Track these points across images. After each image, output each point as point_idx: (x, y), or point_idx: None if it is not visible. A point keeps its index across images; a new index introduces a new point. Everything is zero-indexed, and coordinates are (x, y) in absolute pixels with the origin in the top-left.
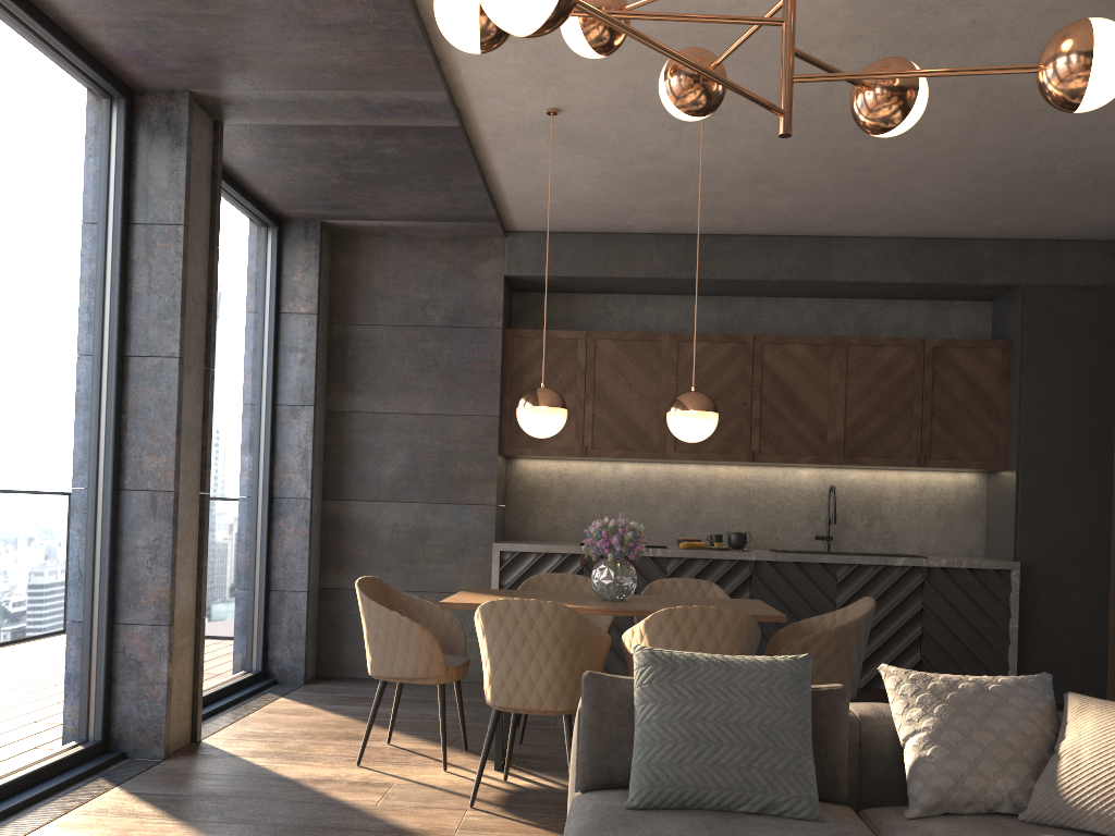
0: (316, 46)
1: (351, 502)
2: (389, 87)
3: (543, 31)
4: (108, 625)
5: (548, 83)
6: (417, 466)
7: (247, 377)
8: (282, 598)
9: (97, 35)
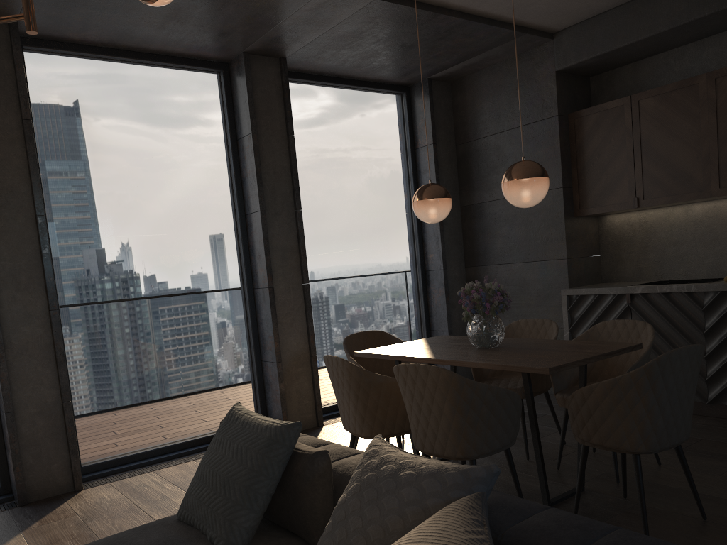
0: (234, 5)
1: (480, 267)
2: (301, 2)
3: None
4: (256, 362)
5: None
6: (514, 236)
7: (387, 198)
8: (437, 335)
9: (173, 49)
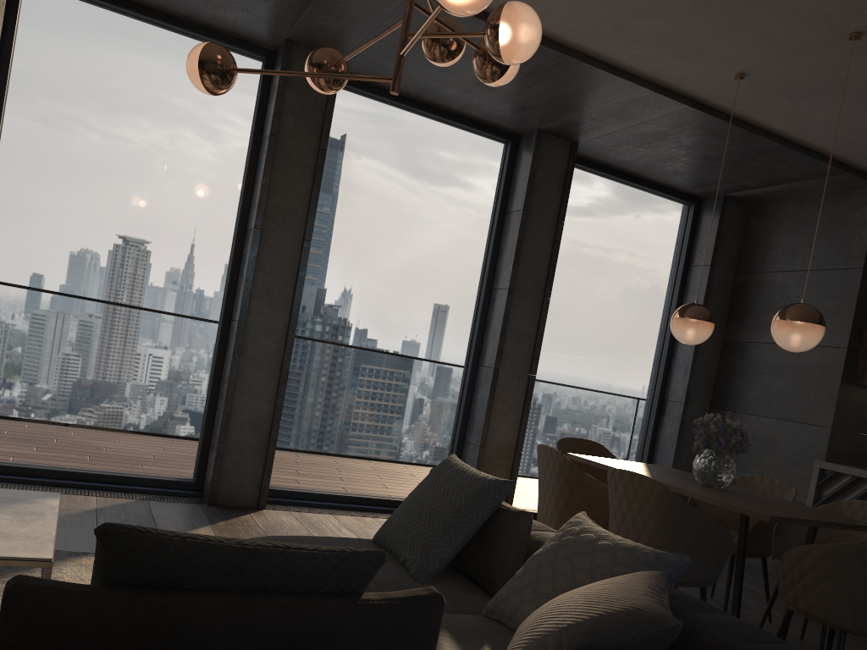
0: (545, 85)
1: (726, 412)
2: (612, 95)
3: (211, 91)
4: (458, 440)
5: (703, 58)
6: (776, 387)
7: (643, 311)
8: None
9: (470, 112)
